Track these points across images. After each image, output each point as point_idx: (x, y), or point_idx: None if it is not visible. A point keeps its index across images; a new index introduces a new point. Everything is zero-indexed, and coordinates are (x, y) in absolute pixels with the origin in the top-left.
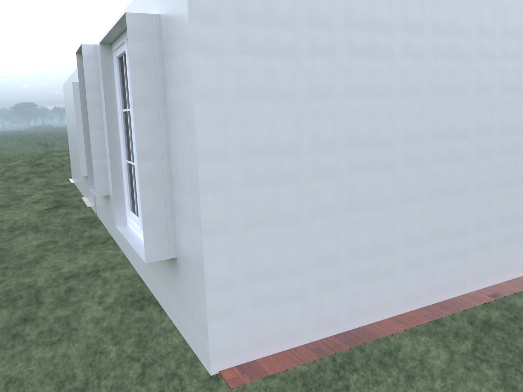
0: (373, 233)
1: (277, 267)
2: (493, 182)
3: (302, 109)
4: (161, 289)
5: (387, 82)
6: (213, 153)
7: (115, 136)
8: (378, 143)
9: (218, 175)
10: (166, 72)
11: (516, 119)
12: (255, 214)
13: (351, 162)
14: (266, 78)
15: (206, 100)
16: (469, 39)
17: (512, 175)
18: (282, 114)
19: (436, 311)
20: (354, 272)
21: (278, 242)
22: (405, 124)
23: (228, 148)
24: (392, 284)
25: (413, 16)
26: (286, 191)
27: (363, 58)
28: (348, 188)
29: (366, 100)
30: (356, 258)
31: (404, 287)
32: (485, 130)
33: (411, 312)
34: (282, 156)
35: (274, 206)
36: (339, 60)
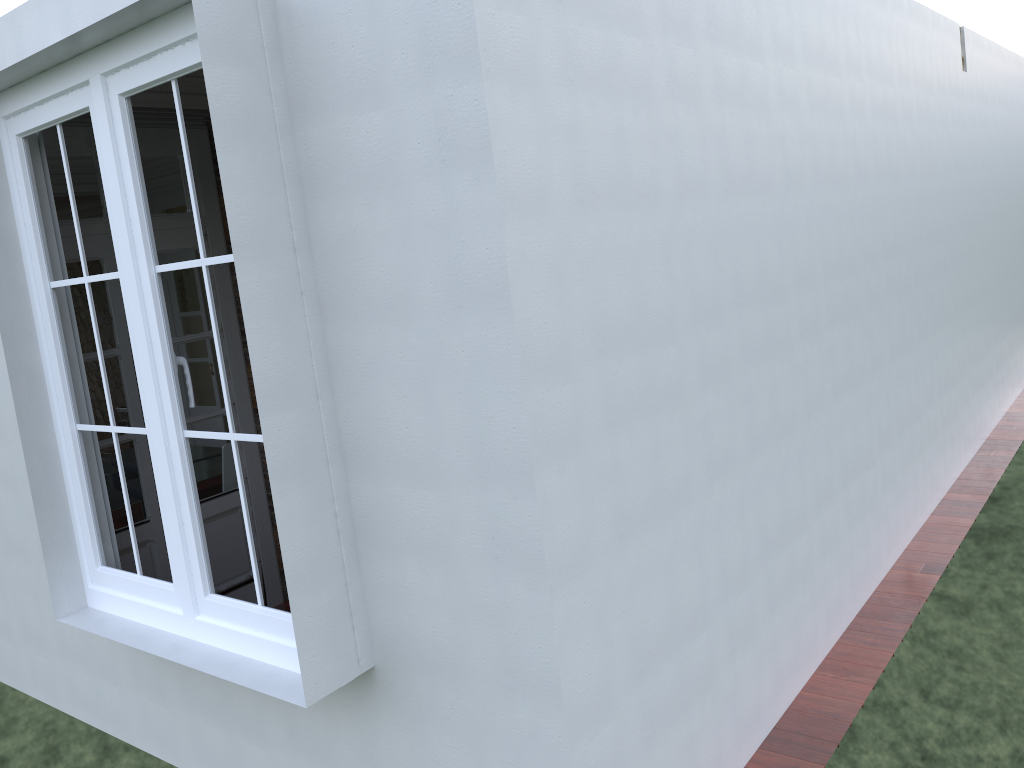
0: (782, 492)
1: (672, 623)
2: (886, 353)
3: (672, 228)
4: (266, 763)
5: (768, 163)
6: (548, 357)
7: (28, 361)
8: (769, 294)
9: (562, 413)
10: (313, 151)
11: (894, 230)
12: (628, 501)
13: (743, 341)
14: (614, 153)
15: (523, 211)
16: (840, 78)
17: (900, 336)
18: (645, 241)
19: (878, 628)
20: (769, 590)
21: (668, 559)
22: (794, 251)
23: (571, 337)
24: (812, 595)
25: (782, 24)
26: (667, 430)
27: (736, 109)
28: (745, 401)
29: (748, 201)
30: (768, 555)
31: (825, 594)
32: (870, 254)
33: (842, 644)
34: (654, 346)
35: (654, 472)
36: (708, 112)
